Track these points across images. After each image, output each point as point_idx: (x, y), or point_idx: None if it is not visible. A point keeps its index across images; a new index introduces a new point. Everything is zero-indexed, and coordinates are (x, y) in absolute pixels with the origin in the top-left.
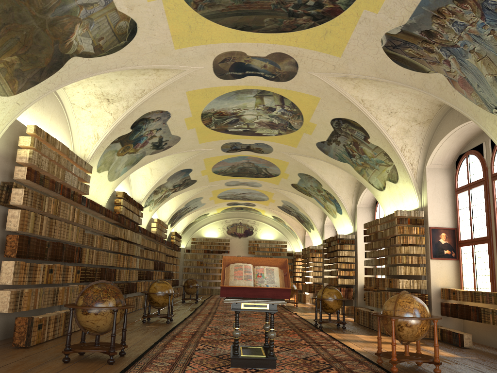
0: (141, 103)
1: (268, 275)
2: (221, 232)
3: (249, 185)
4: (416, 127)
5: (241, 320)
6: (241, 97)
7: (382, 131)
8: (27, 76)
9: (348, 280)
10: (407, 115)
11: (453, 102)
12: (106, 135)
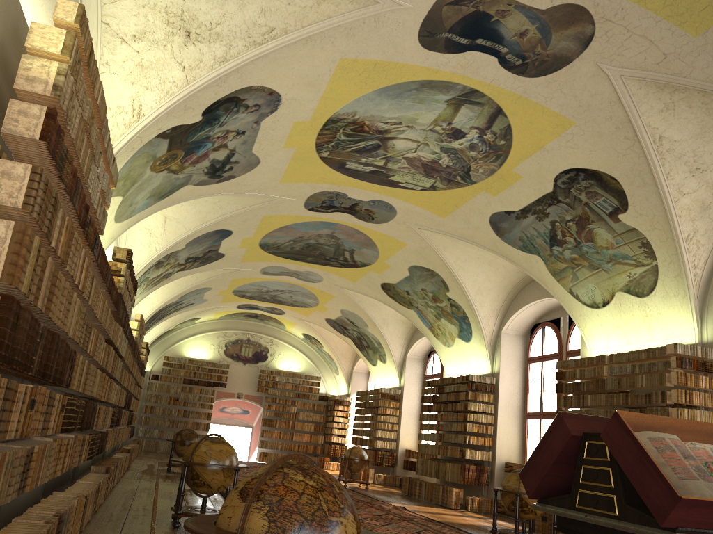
0: (254, 59)
1: None
2: (215, 352)
3: (300, 278)
4: None
5: None
6: (423, 97)
7: (666, 202)
8: None
9: (481, 454)
10: None
11: None
12: (159, 113)
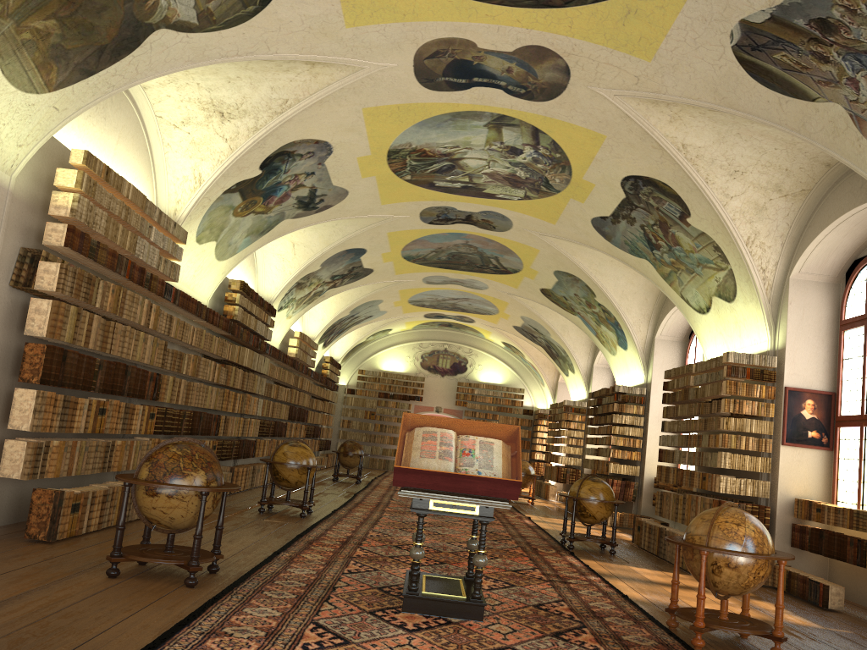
0: (281, 124)
1: (483, 454)
2: (411, 364)
3: (466, 286)
4: (779, 201)
5: (432, 522)
6: (462, 125)
7: (714, 206)
8: (75, 59)
9: (627, 468)
10: (764, 180)
11: (856, 160)
12: (215, 177)
